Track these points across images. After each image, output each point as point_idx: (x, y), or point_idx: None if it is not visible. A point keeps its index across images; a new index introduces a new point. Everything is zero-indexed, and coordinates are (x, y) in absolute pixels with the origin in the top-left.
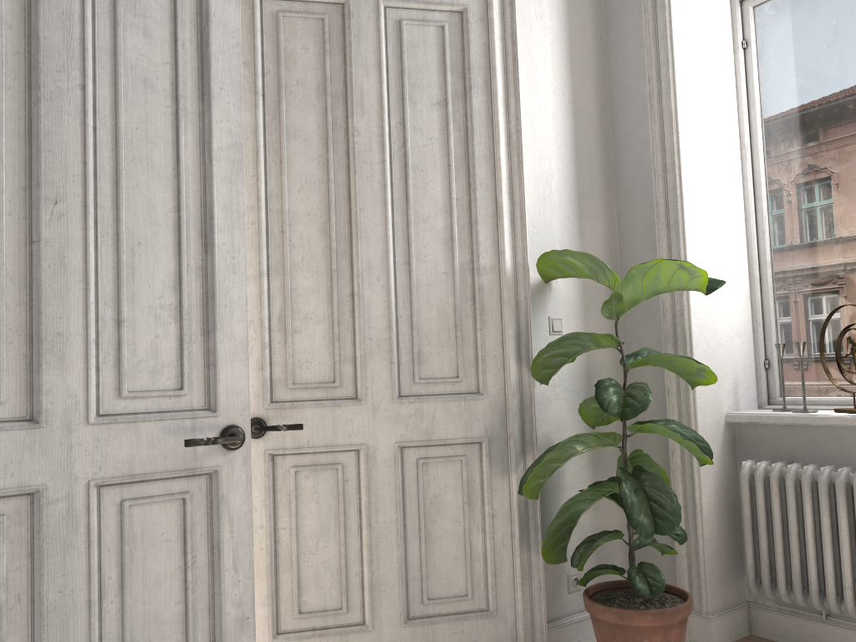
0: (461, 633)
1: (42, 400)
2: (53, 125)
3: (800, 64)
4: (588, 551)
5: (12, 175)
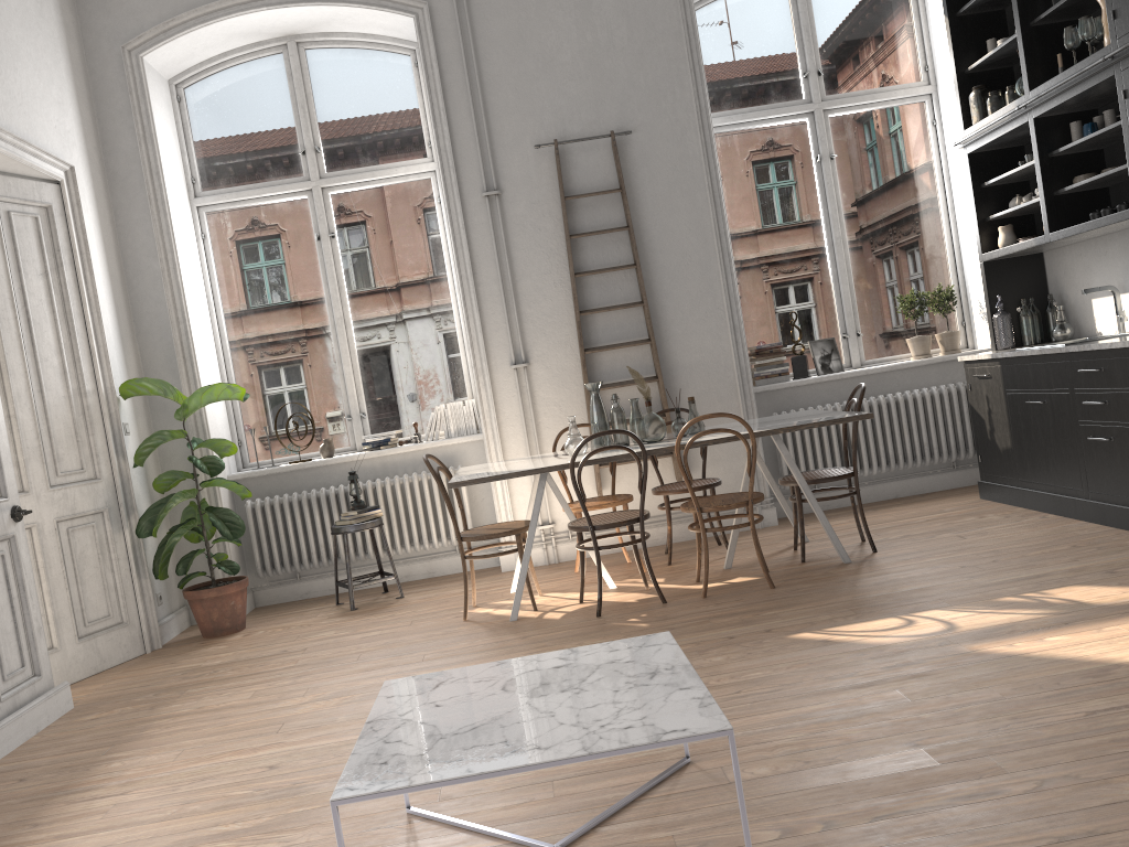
0: (112, 639)
1: None
2: None
3: (242, 256)
4: (192, 561)
5: None
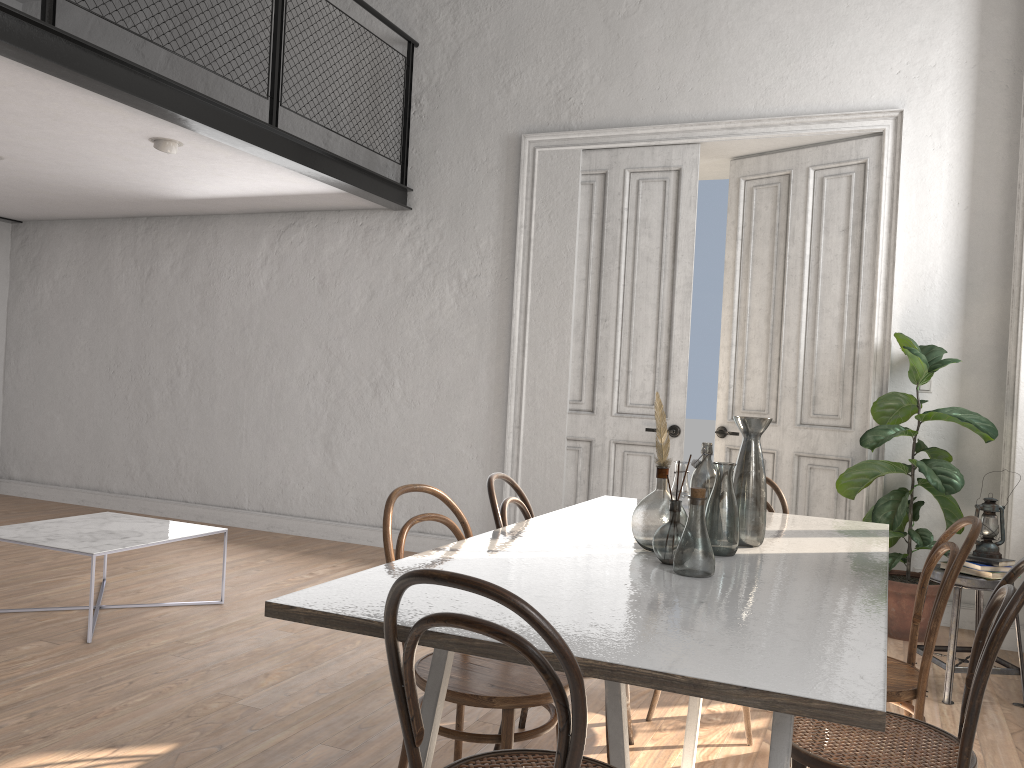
0: None
1: (595, 404)
2: (606, 287)
3: None
4: None
5: (591, 310)
